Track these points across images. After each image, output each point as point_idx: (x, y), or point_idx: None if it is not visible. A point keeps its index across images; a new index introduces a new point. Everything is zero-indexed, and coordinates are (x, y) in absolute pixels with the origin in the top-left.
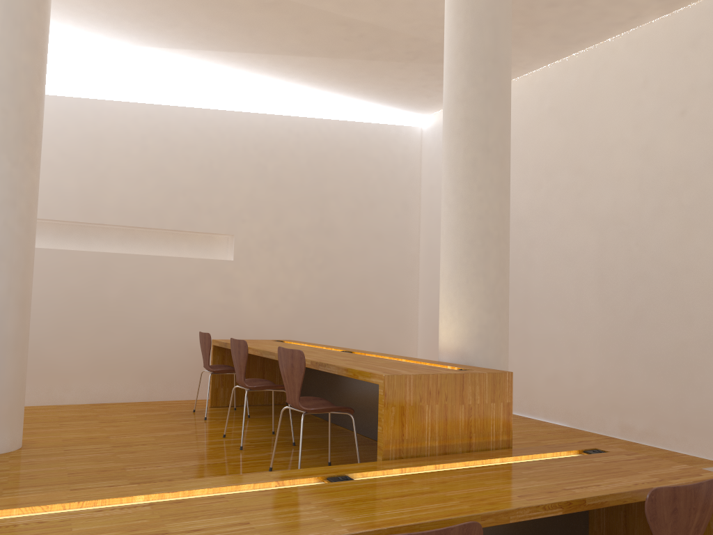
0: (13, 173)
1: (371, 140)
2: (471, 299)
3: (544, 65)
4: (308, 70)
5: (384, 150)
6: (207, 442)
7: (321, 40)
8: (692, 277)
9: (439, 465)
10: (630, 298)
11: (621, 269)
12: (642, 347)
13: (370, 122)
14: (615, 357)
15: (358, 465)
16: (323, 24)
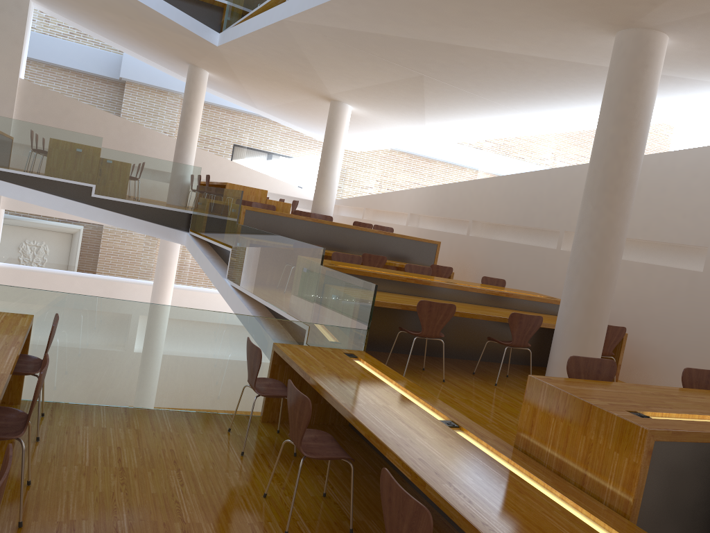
0: (592, 214)
1: None
2: None
3: None
4: None
5: None
6: None
7: None
8: None
9: (510, 461)
10: None
11: None
12: None
13: None
14: None
15: (487, 433)
16: None
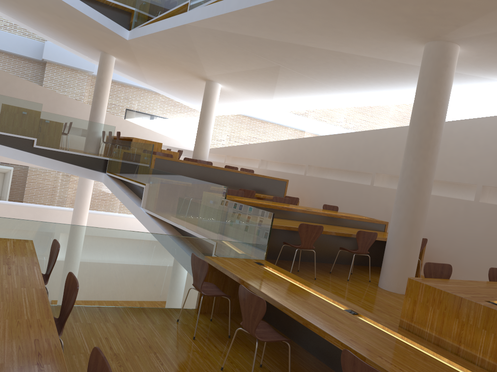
0: (413, 163)
1: None
2: None
3: None
4: None
5: None
6: None
7: None
8: None
9: (404, 337)
10: None
11: None
12: None
13: None
14: None
15: (377, 318)
16: None
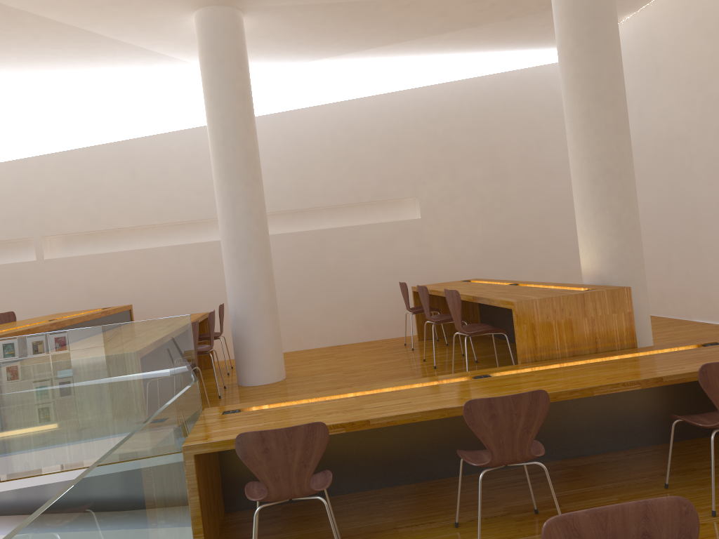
0: (246, 190)
1: (530, 84)
2: (600, 230)
3: None
4: (456, 40)
5: (545, 90)
6: (411, 365)
7: (459, 17)
8: None
9: (563, 364)
10: None
11: None
12: None
13: (527, 66)
14: None
15: (500, 368)
16: (456, 5)
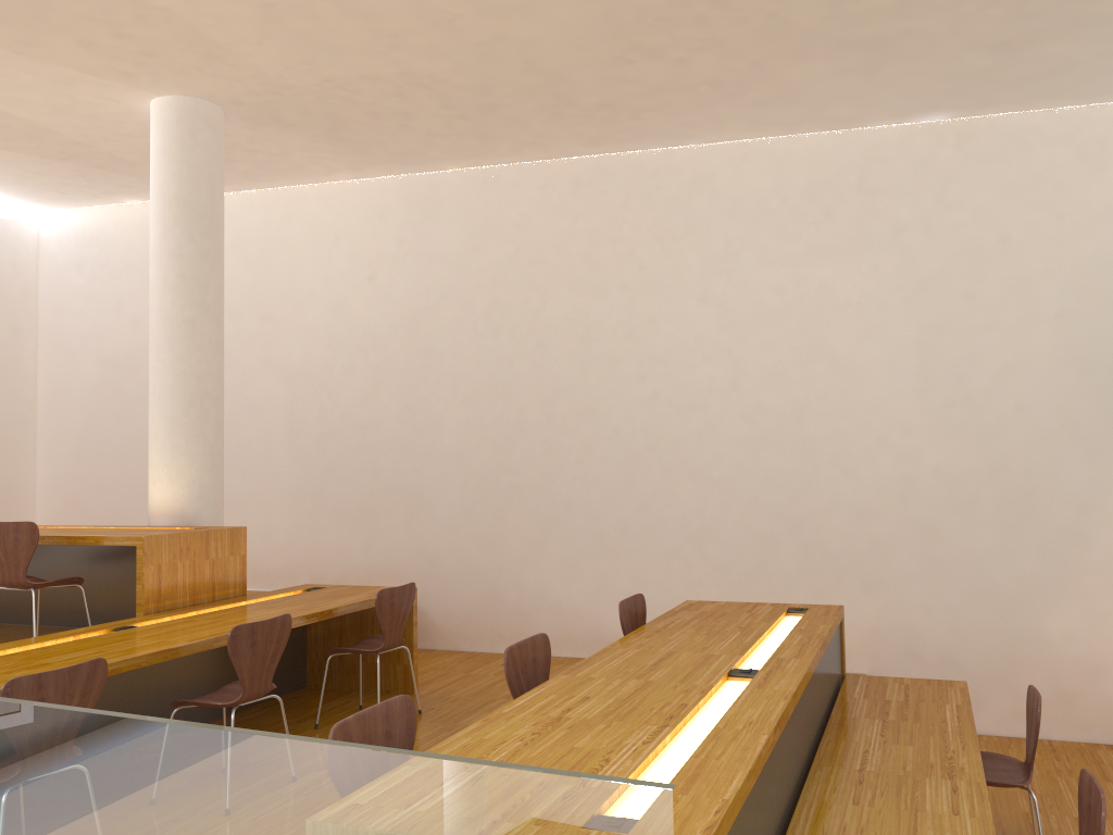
0: None
1: None
2: (191, 460)
3: (226, 192)
4: None
5: None
6: None
7: None
8: (378, 432)
9: (200, 611)
10: (322, 452)
11: (313, 423)
12: (333, 500)
13: None
14: (307, 512)
15: (130, 620)
16: None
